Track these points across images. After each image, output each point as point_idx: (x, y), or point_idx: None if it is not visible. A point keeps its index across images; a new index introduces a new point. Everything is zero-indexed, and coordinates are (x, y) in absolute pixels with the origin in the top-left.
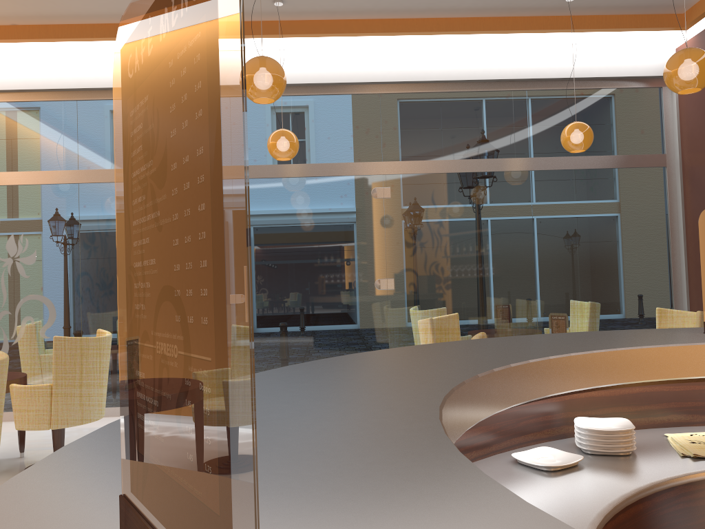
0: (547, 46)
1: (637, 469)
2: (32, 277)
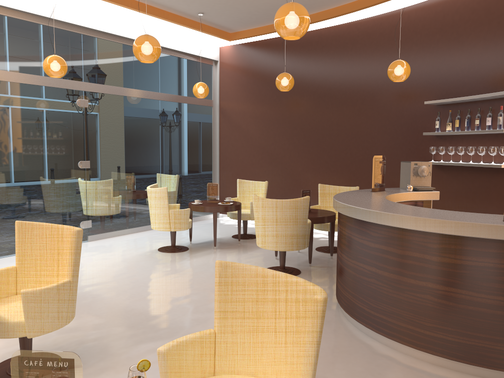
0: (171, 30)
1: None
2: None
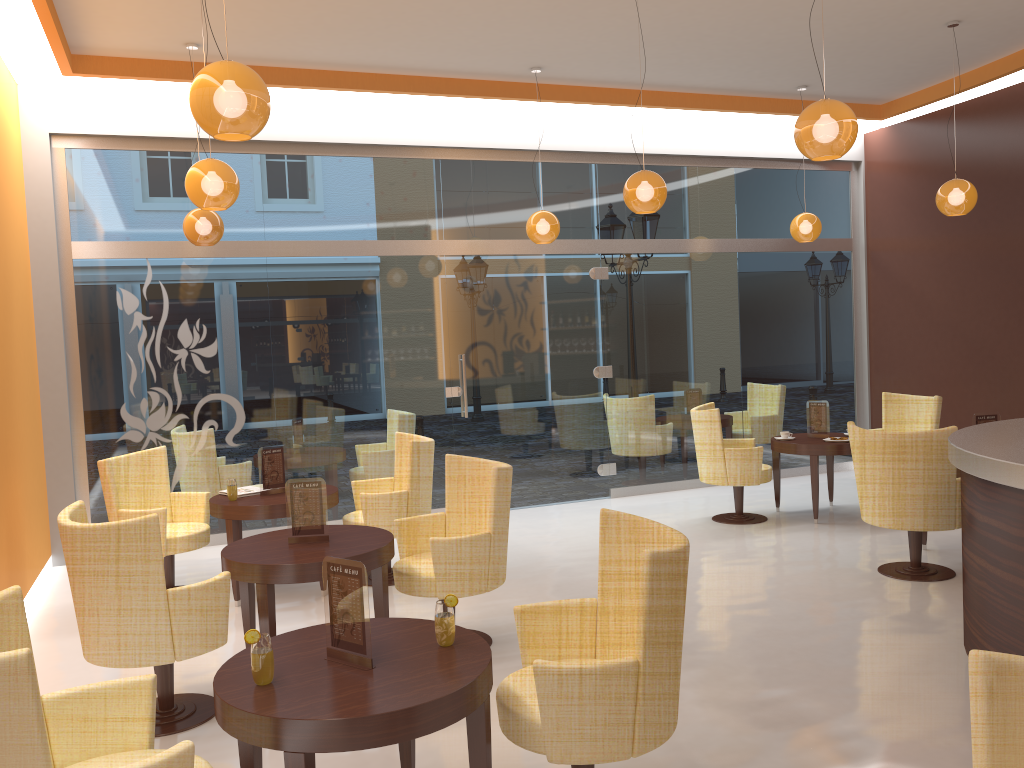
0: (756, 123)
1: None
2: (213, 372)
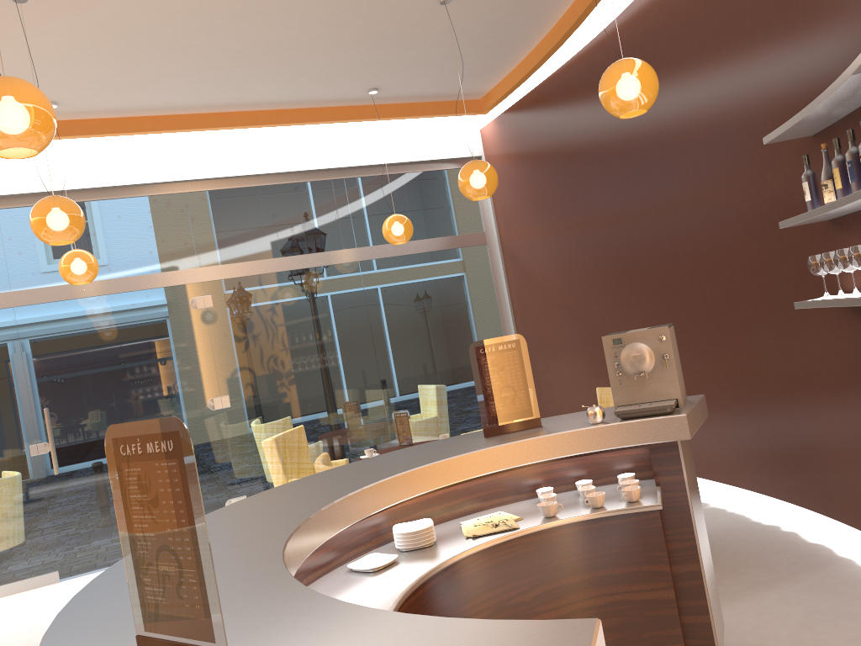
0: (359, 132)
1: (434, 555)
2: None
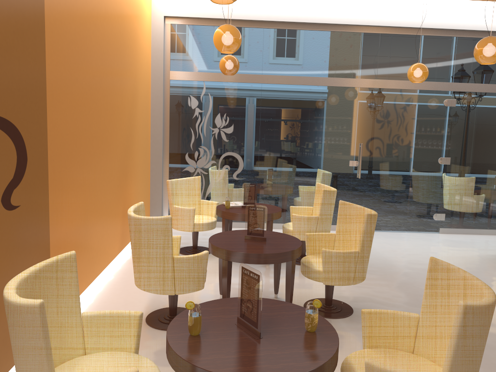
0: None
1: None
2: (230, 141)
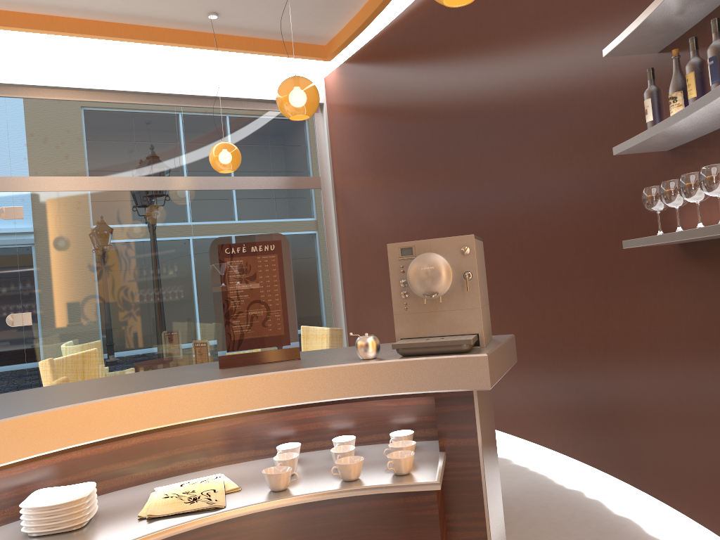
0: (201, 63)
1: None
2: None
